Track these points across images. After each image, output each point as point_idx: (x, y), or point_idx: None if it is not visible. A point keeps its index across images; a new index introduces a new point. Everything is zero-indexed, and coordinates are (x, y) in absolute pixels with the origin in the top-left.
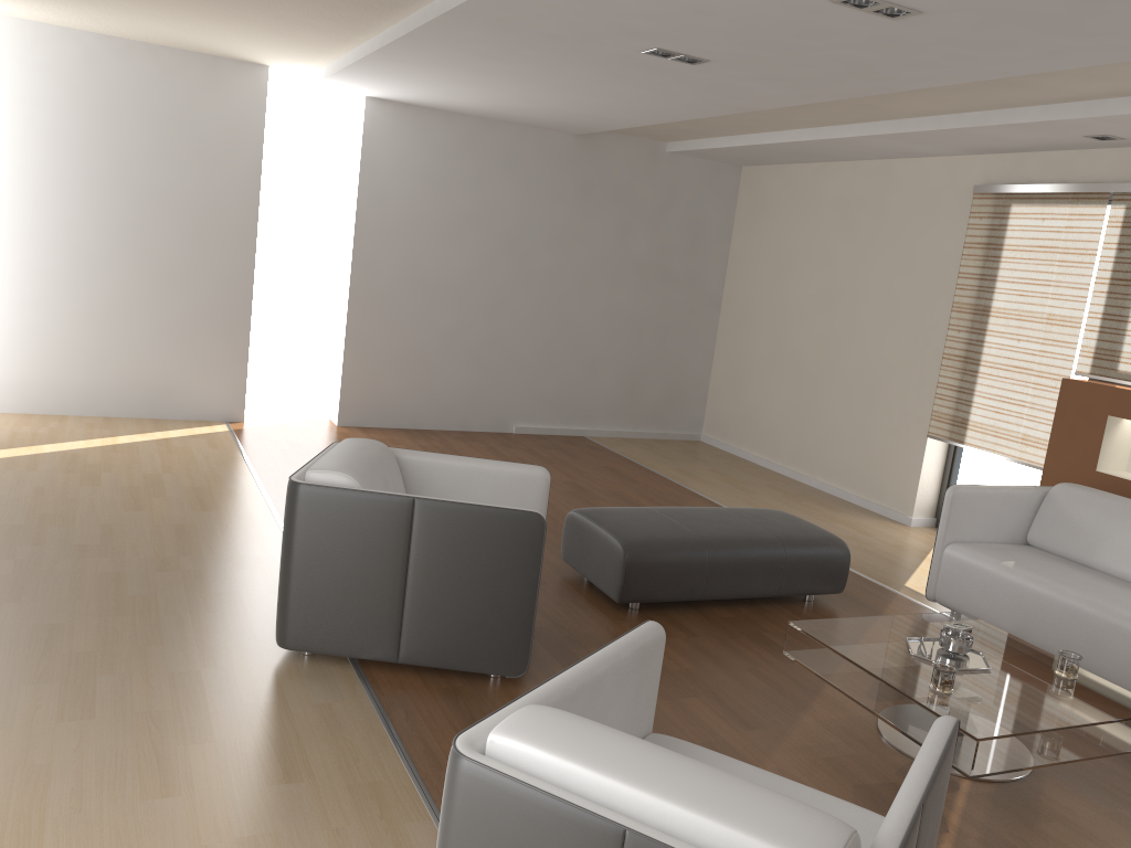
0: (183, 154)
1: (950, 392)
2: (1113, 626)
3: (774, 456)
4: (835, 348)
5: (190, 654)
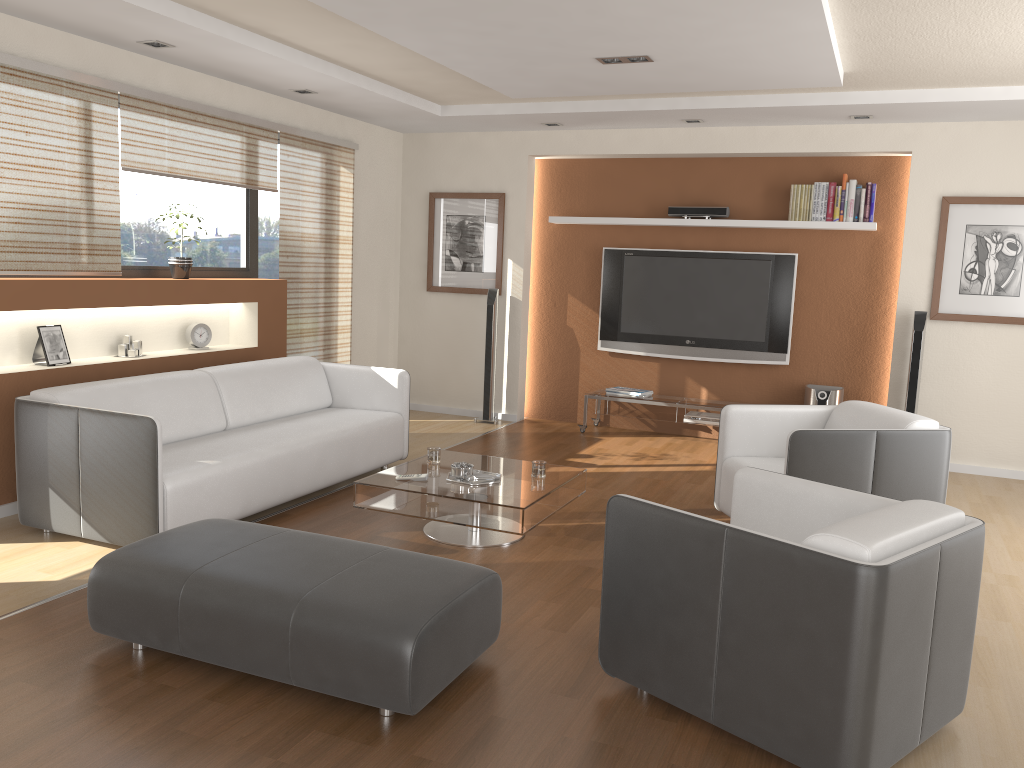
0: None
1: None
2: (297, 453)
3: None
4: None
5: None
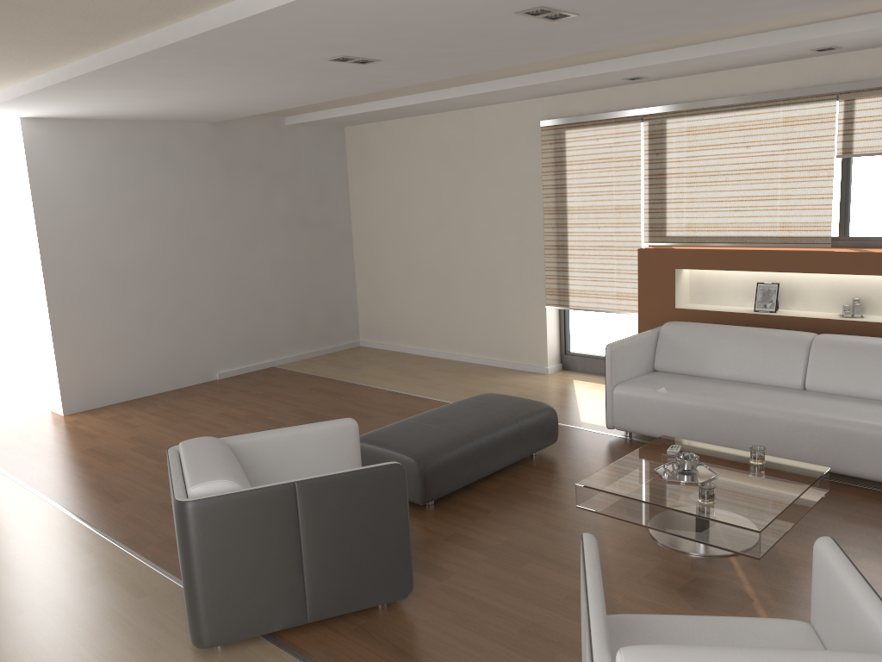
0: None
1: (556, 272)
2: (749, 416)
3: (427, 345)
4: (458, 255)
5: None
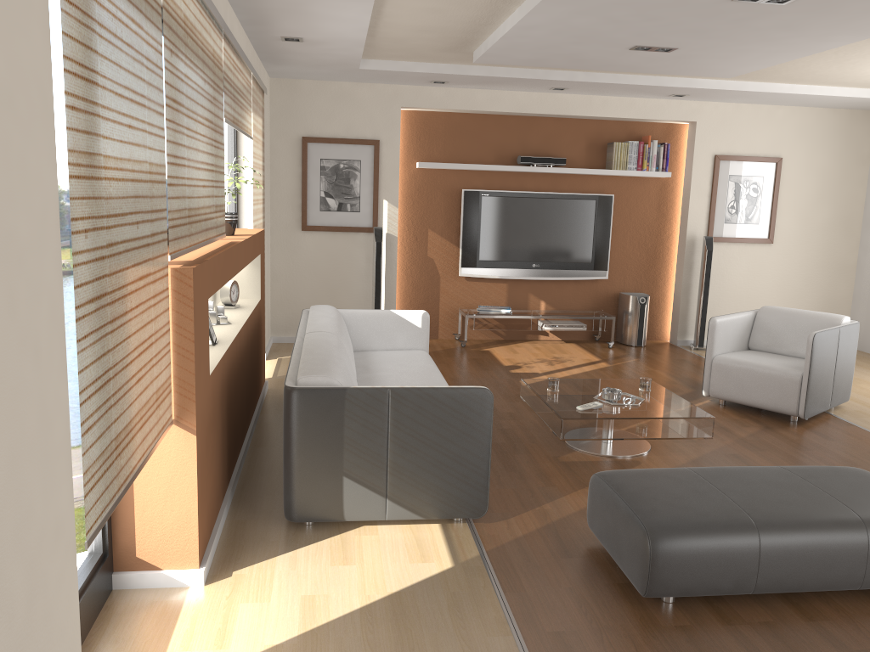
0: None
1: (96, 398)
2: None
3: None
4: None
5: None
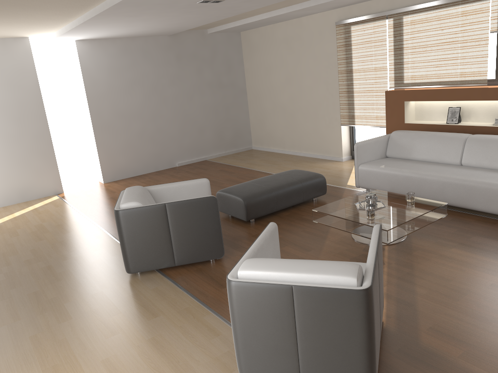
0: (2, 85)
1: (345, 106)
2: (422, 179)
3: (284, 148)
4: (297, 99)
5: (95, 286)
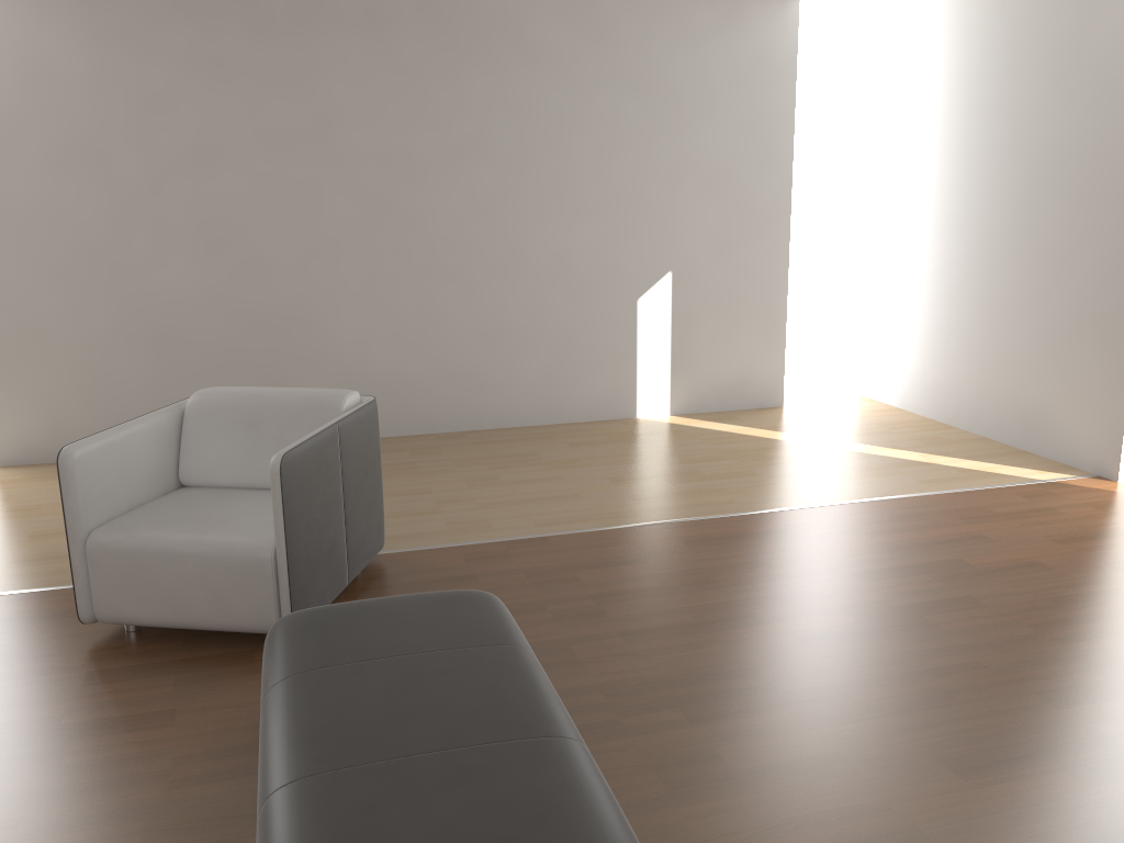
0: (1076, 90)
1: None
2: None
3: None
4: None
5: None
